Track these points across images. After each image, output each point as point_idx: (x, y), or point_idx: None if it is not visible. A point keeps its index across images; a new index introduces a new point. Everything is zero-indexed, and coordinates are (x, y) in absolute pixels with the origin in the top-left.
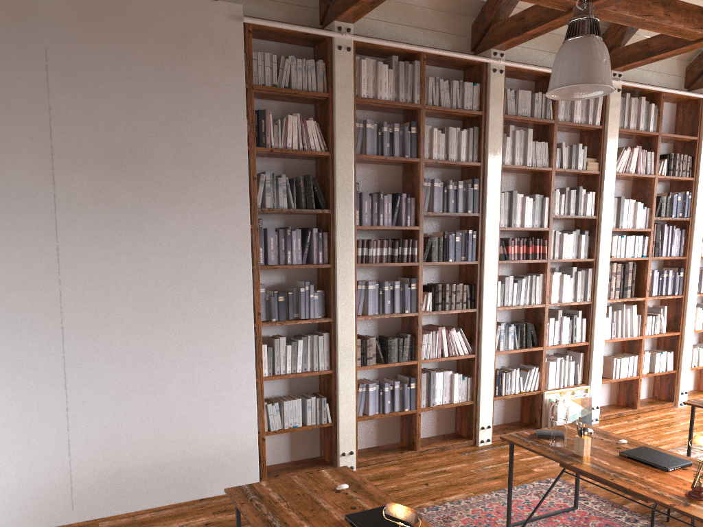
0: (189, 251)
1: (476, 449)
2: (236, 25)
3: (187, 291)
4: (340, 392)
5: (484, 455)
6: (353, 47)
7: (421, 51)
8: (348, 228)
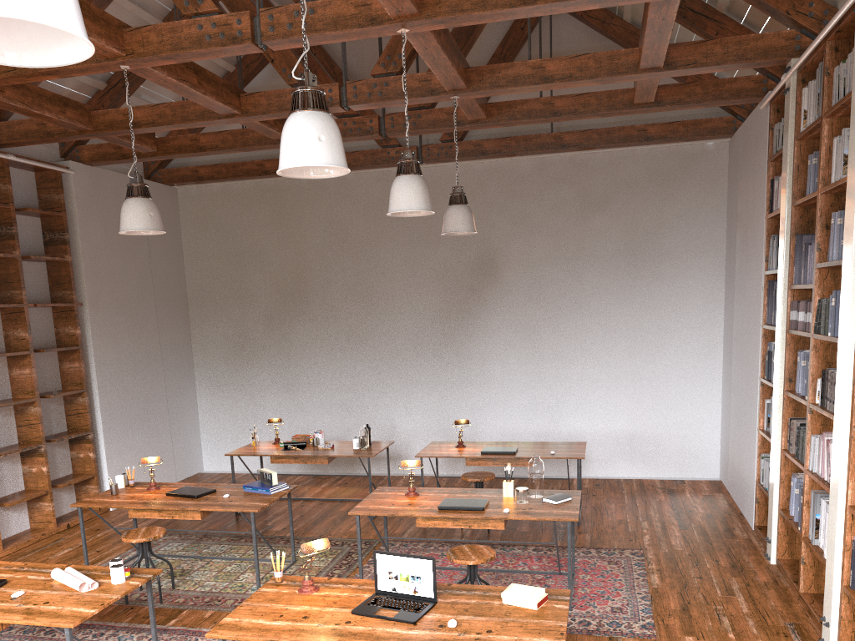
0: (749, 309)
1: (804, 638)
2: (766, 111)
3: (748, 342)
4: (770, 468)
5: (772, 633)
6: (796, 81)
7: (824, 42)
8: (779, 289)
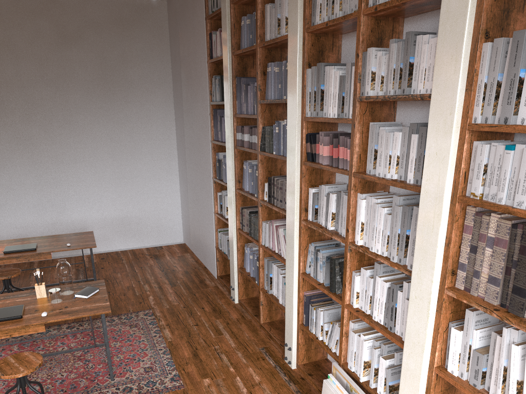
0: (199, 128)
1: (274, 357)
2: None
3: (200, 151)
4: (229, 241)
5: (255, 359)
6: None
7: None
8: (227, 116)
